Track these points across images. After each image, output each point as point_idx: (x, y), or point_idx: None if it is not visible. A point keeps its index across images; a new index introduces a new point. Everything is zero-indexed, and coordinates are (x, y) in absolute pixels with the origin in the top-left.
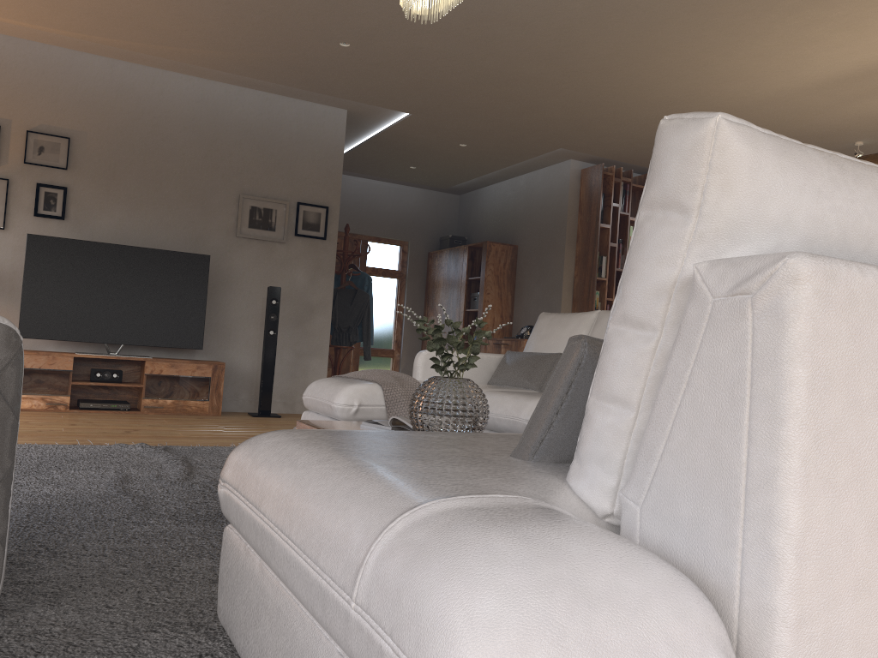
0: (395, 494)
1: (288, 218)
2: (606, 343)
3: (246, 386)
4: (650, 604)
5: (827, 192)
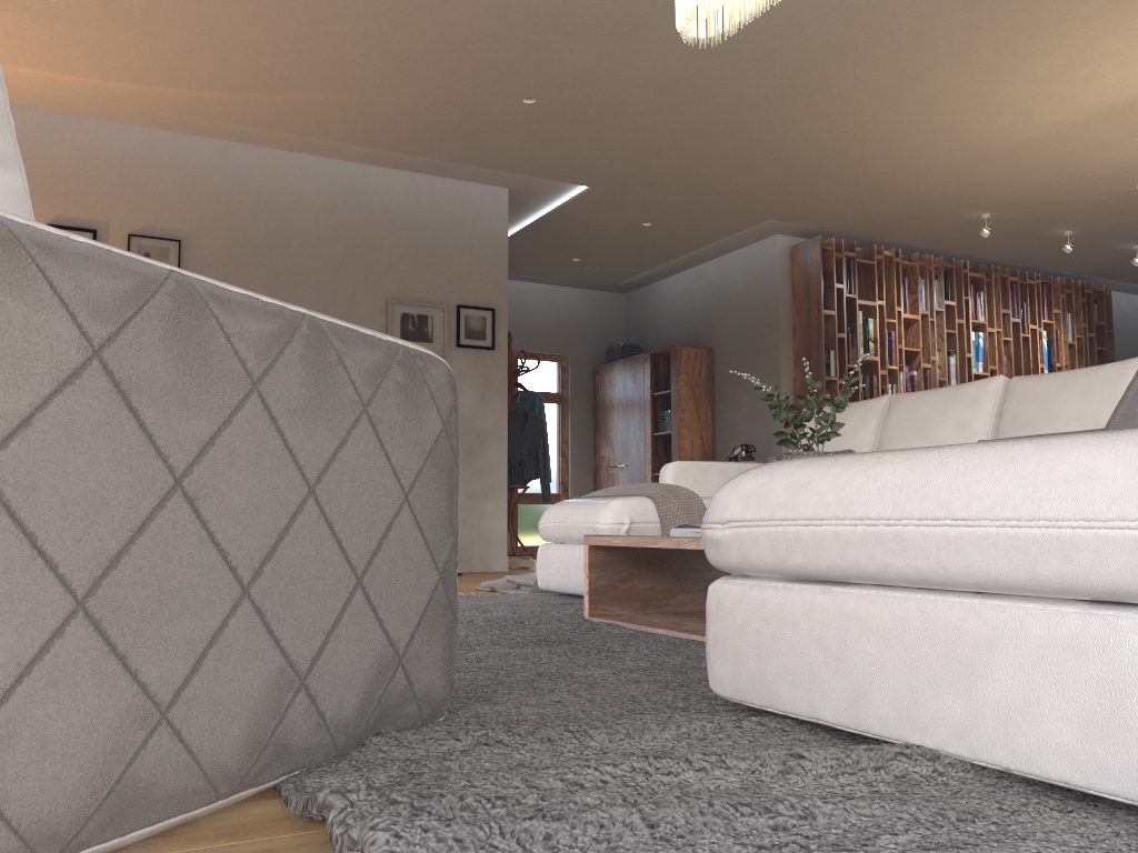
0: (1122, 432)
1: (447, 326)
2: None
3: None
4: None
5: None
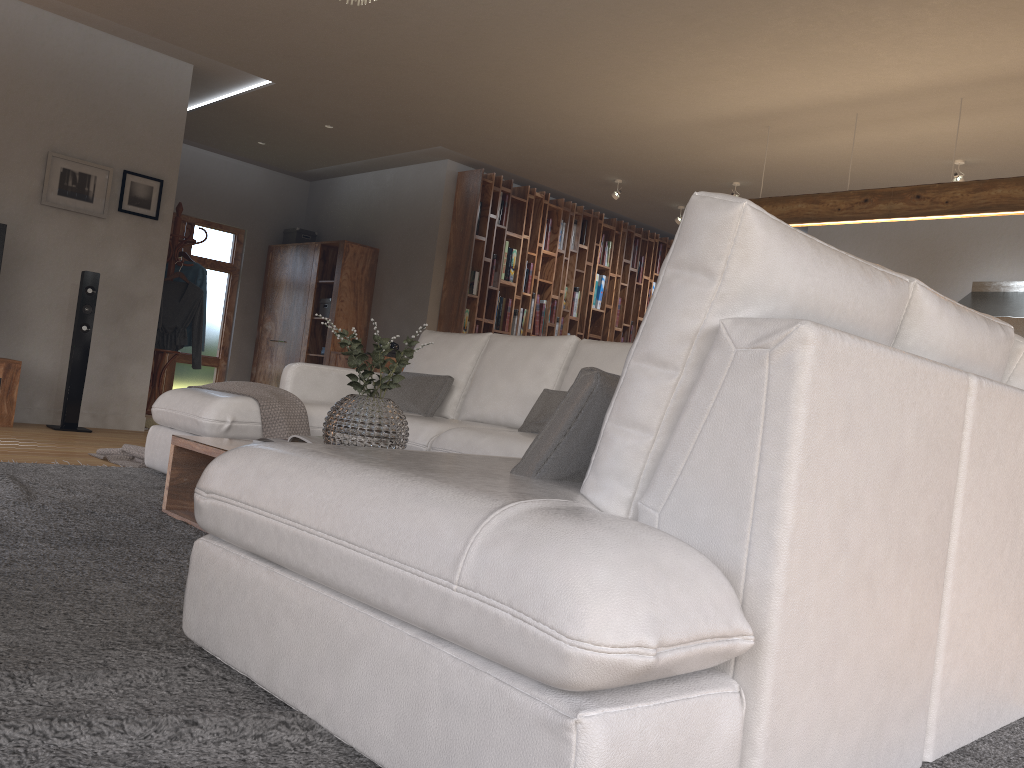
0: (470, 498)
1: (111, 189)
2: (628, 377)
3: (44, 392)
4: (699, 577)
5: (810, 270)
